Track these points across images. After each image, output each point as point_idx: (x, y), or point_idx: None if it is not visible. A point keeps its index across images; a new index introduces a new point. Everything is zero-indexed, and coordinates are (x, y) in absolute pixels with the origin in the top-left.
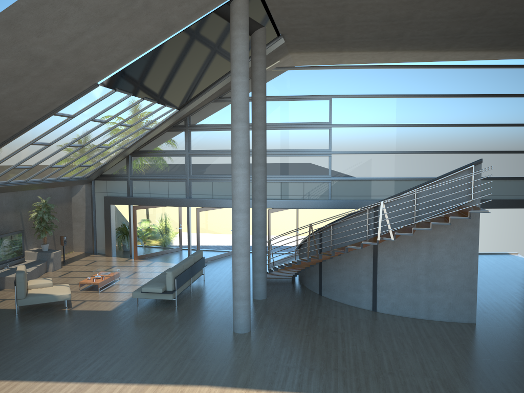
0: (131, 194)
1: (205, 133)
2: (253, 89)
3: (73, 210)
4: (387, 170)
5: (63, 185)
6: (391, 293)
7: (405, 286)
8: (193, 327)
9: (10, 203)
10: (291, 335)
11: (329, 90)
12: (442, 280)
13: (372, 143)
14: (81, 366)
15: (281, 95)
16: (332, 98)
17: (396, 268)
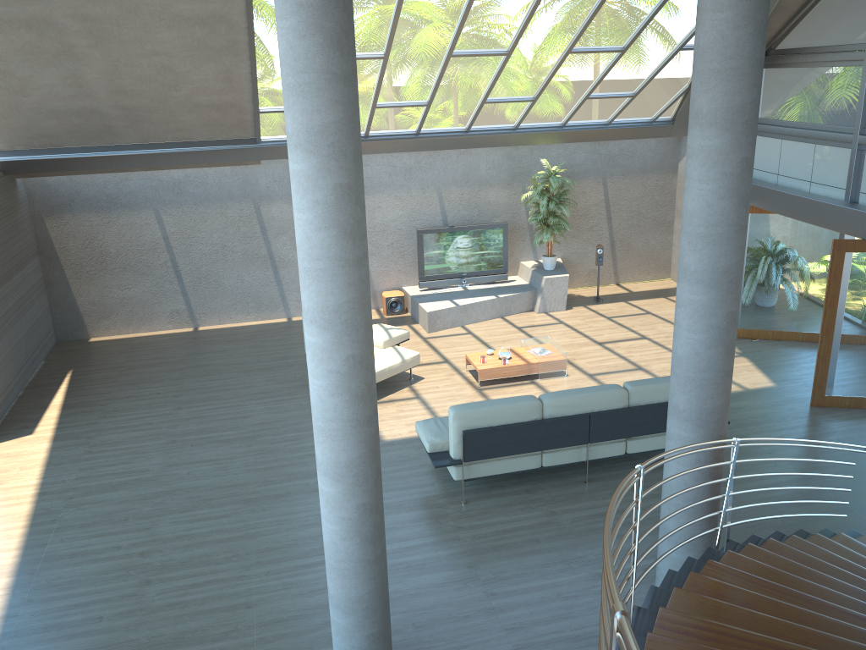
0: None
1: None
2: None
3: (677, 192)
4: None
5: (600, 138)
6: None
7: None
8: None
9: (498, 168)
10: None
11: None
12: None
13: None
14: (91, 529)
15: None
16: None
17: None
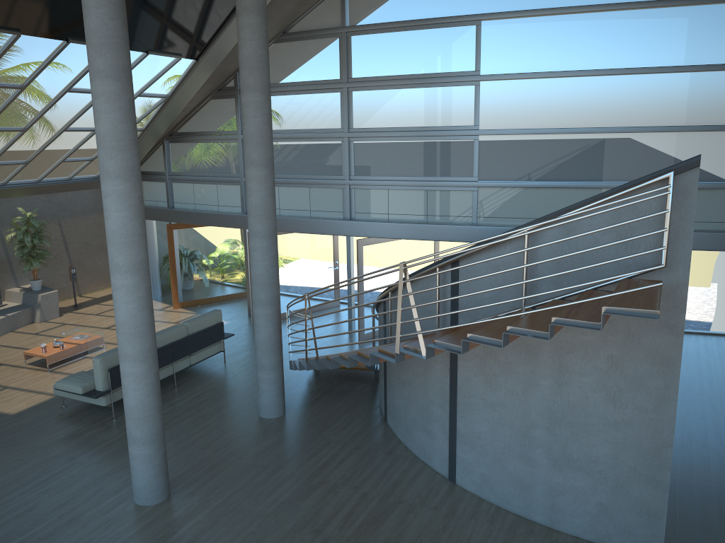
0: (172, 203)
1: None
2: (236, 7)
3: None
4: (592, 167)
5: (62, 190)
6: (481, 455)
7: (505, 446)
8: (81, 475)
9: None
10: (222, 527)
11: (476, 5)
12: (584, 449)
13: (563, 112)
14: None
15: (385, 22)
16: (483, 21)
17: (490, 404)
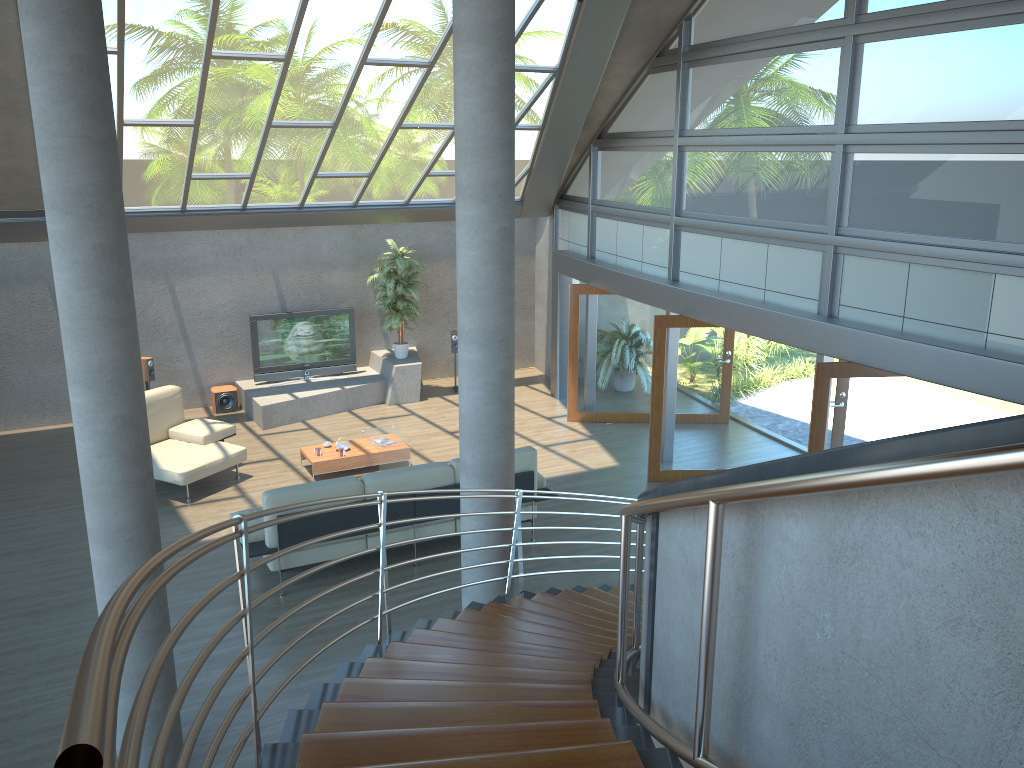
0: (593, 251)
1: (719, 71)
2: None
3: (536, 275)
4: None
5: (449, 218)
6: None
7: None
8: None
9: (341, 249)
10: None
11: None
12: None
13: None
14: None
15: None
16: None
17: None
